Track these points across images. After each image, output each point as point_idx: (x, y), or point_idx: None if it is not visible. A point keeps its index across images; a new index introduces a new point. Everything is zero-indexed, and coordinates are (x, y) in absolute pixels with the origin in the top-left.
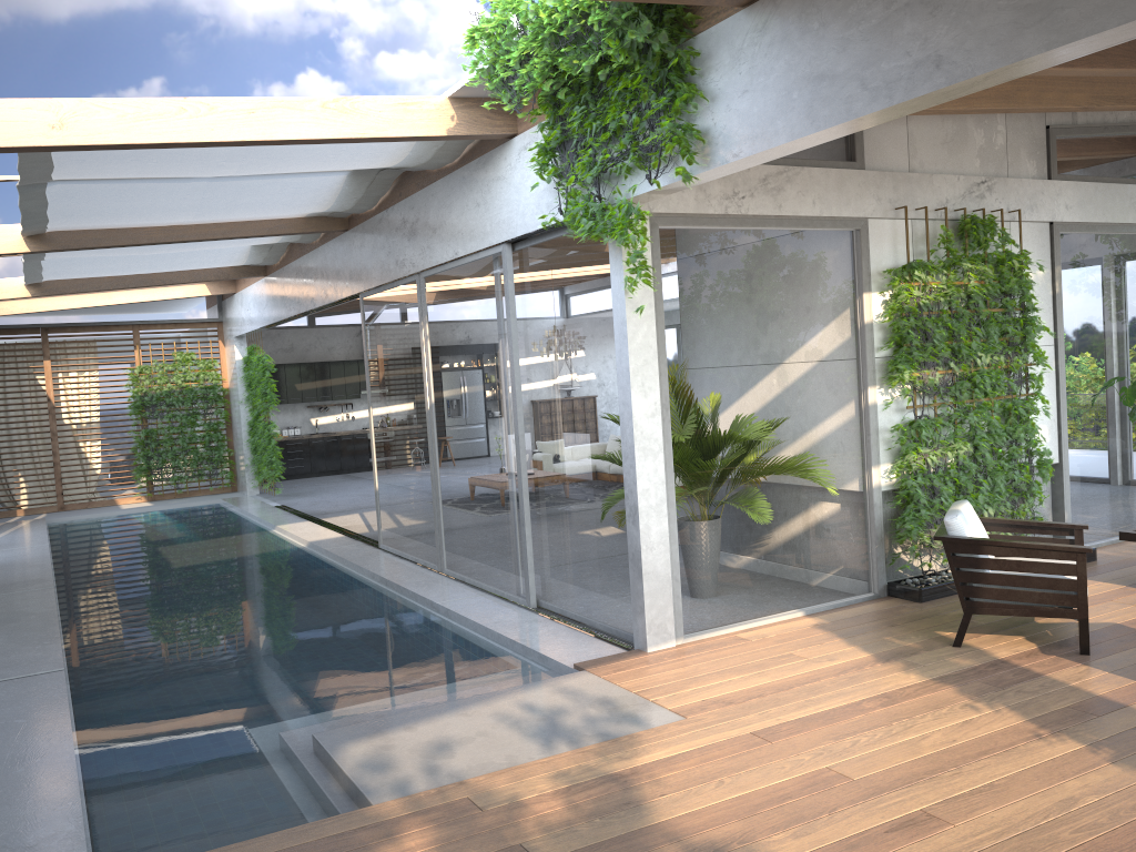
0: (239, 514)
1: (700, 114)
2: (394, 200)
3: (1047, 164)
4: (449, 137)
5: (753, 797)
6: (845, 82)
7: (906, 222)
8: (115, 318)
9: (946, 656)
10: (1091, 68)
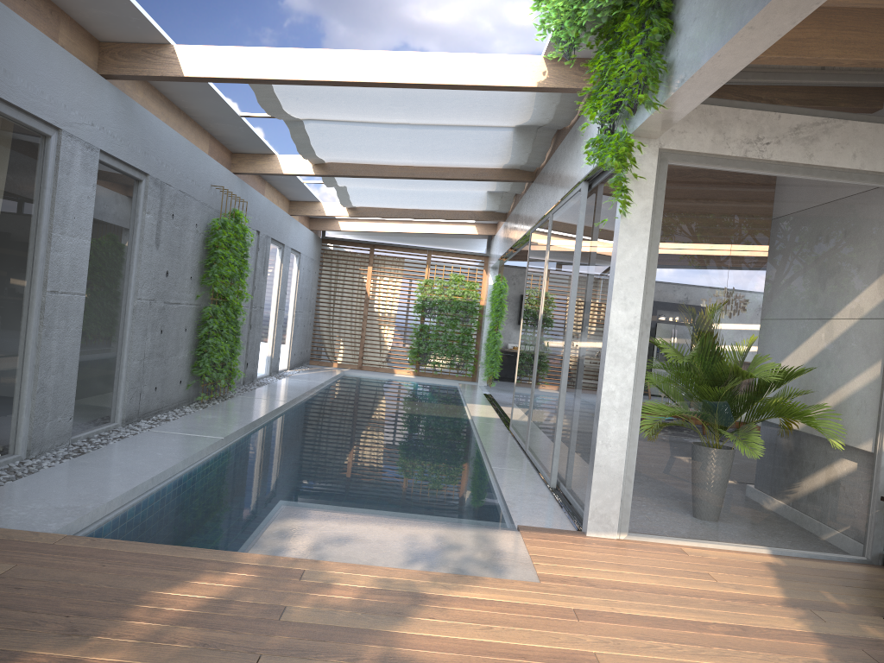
0: (458, 393)
1: (672, 47)
2: (551, 154)
3: None
4: (540, 88)
5: (497, 646)
6: None
7: None
8: (417, 244)
9: (863, 623)
10: None
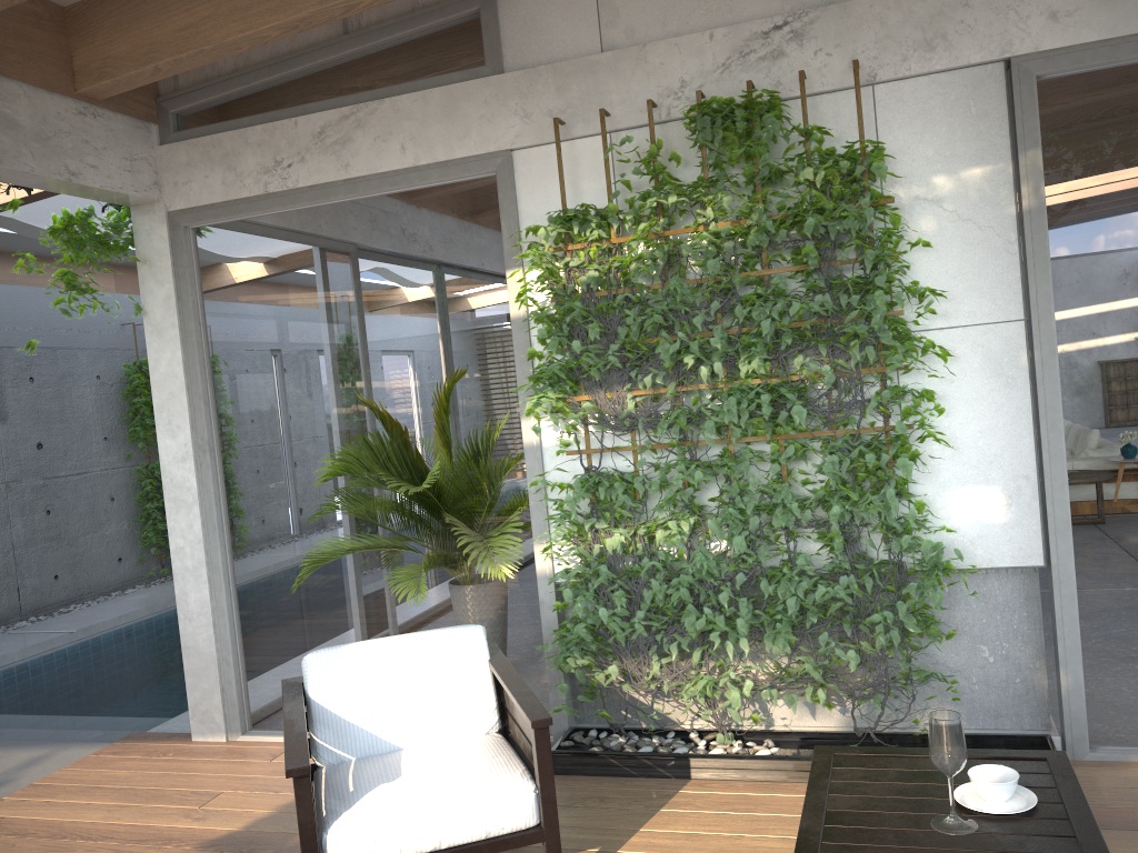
0: None
1: None
2: None
3: None
4: None
5: None
6: None
7: (557, 145)
8: None
9: None
10: None
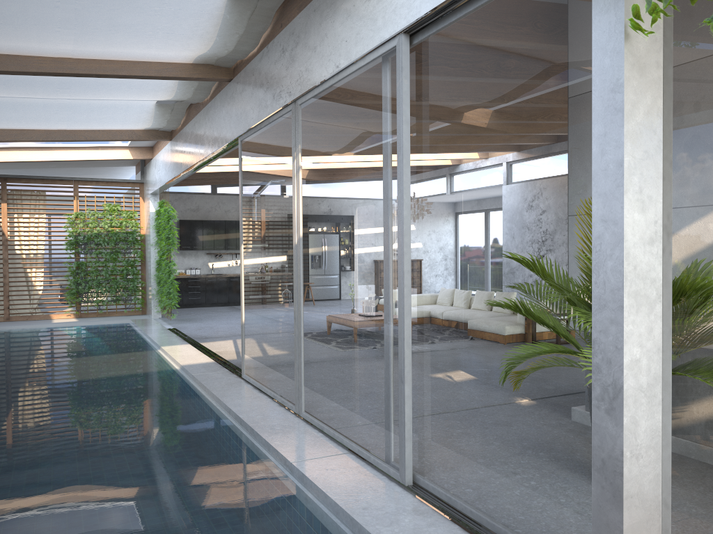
0: (138, 333)
1: None
2: (275, 34)
3: None
4: None
5: None
6: None
7: None
8: (60, 174)
9: None
10: None
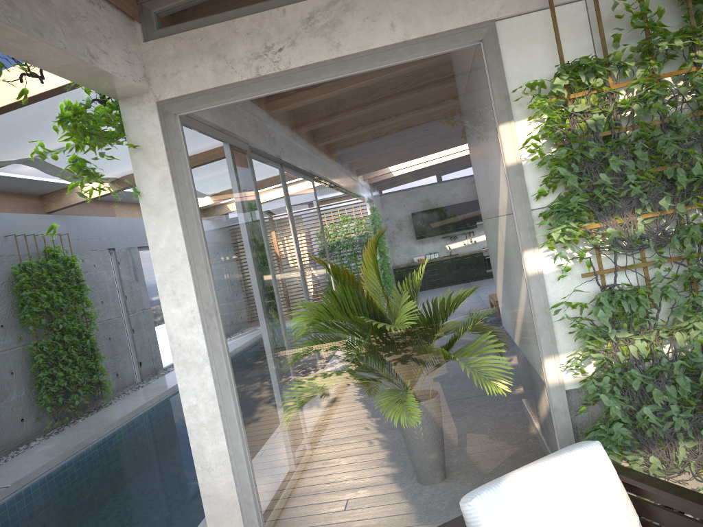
0: None
1: None
2: None
3: None
4: None
5: None
6: None
7: (552, 8)
8: None
9: None
10: None
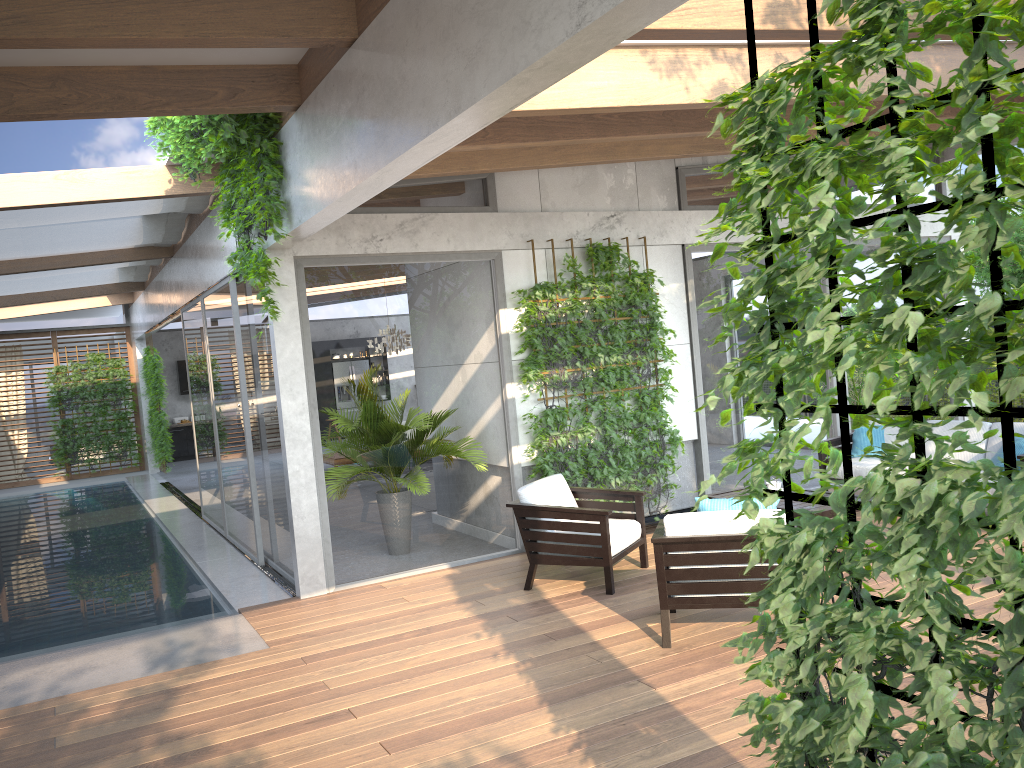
0: (129, 490)
1: (287, 188)
2: (188, 235)
3: (679, 198)
4: (169, 195)
5: (247, 702)
6: (330, 174)
7: (533, 252)
8: (36, 326)
9: (510, 597)
10: (624, 136)
